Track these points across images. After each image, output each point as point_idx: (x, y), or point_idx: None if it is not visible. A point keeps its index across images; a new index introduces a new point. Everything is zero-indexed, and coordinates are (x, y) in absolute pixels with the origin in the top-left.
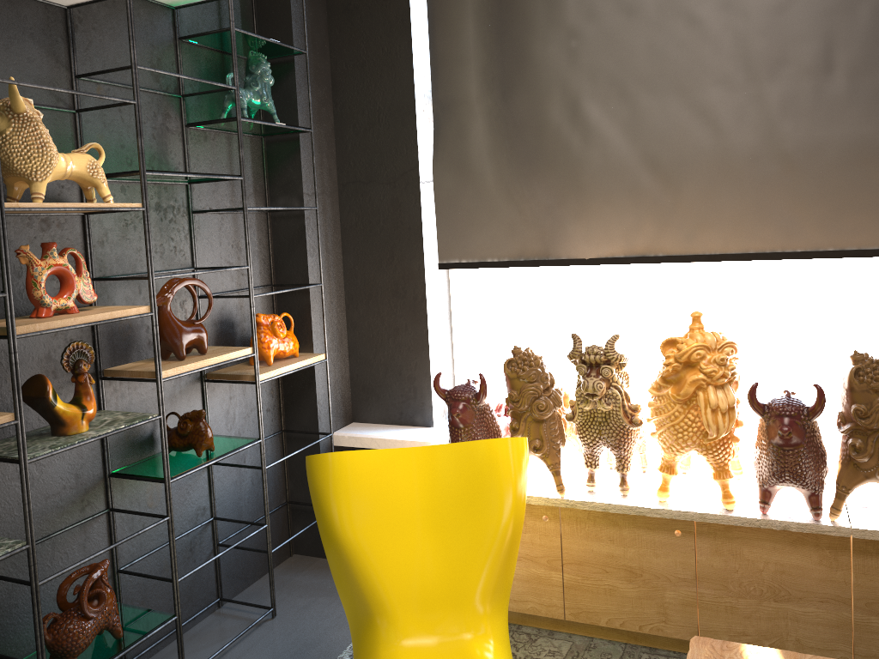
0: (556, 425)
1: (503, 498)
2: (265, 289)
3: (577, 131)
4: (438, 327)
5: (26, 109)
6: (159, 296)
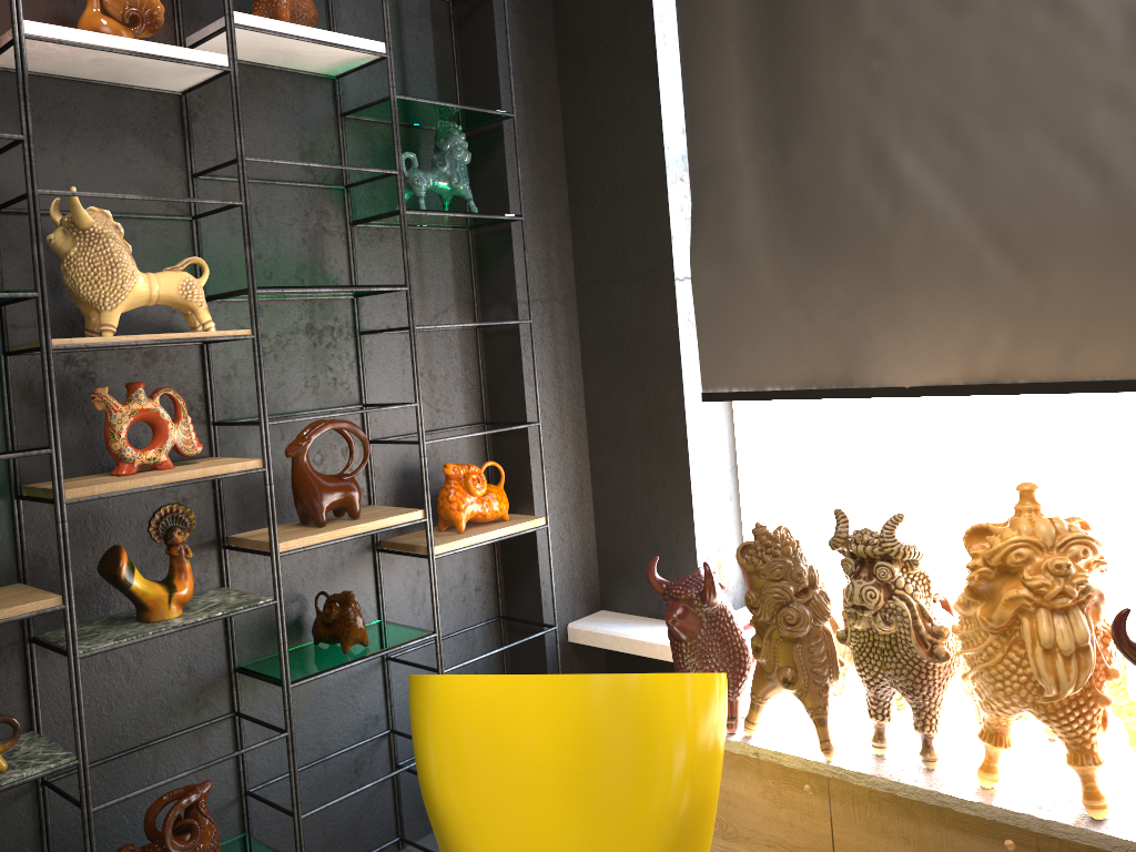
0: (821, 647)
1: (665, 767)
2: (474, 429)
3: (884, 195)
4: (710, 482)
5: (92, 223)
6: (291, 444)
